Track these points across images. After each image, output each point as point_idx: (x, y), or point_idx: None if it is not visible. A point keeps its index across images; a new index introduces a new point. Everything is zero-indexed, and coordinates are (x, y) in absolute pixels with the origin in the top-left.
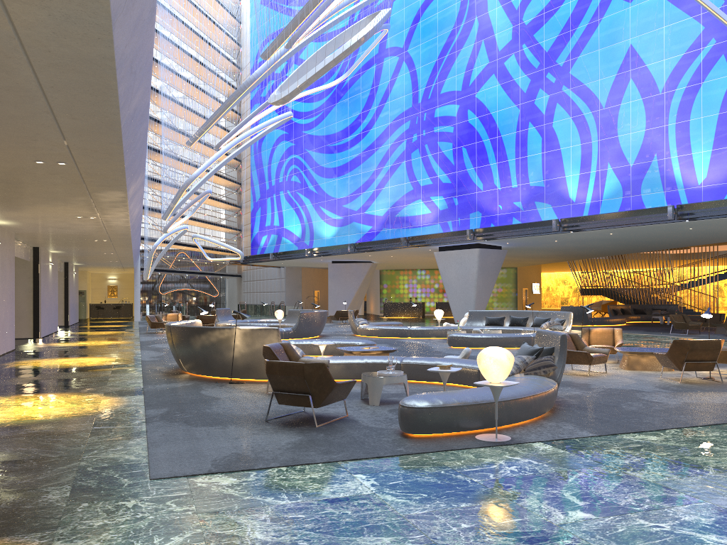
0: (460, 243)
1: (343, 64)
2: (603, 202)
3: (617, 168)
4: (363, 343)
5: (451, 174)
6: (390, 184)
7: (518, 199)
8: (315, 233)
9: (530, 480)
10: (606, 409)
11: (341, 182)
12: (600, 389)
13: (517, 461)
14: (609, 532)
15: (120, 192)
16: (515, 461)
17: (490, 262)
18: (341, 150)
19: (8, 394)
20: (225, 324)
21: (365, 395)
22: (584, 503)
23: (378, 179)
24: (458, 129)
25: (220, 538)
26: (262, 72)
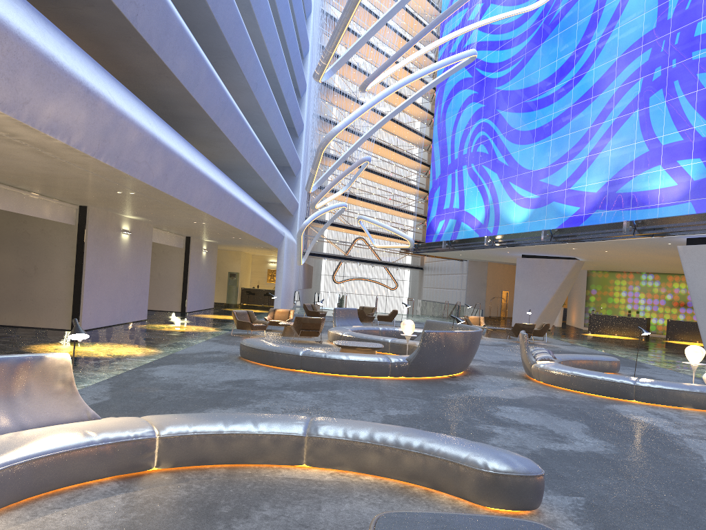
0: None
1: None
2: None
3: None
4: (501, 468)
5: None
6: (612, 146)
7: None
8: (501, 218)
9: None
10: None
11: (540, 148)
12: None
13: None
14: None
15: None
16: None
17: None
18: (543, 106)
19: None
20: (334, 333)
21: None
22: None
23: (593, 141)
24: None
25: None
26: None
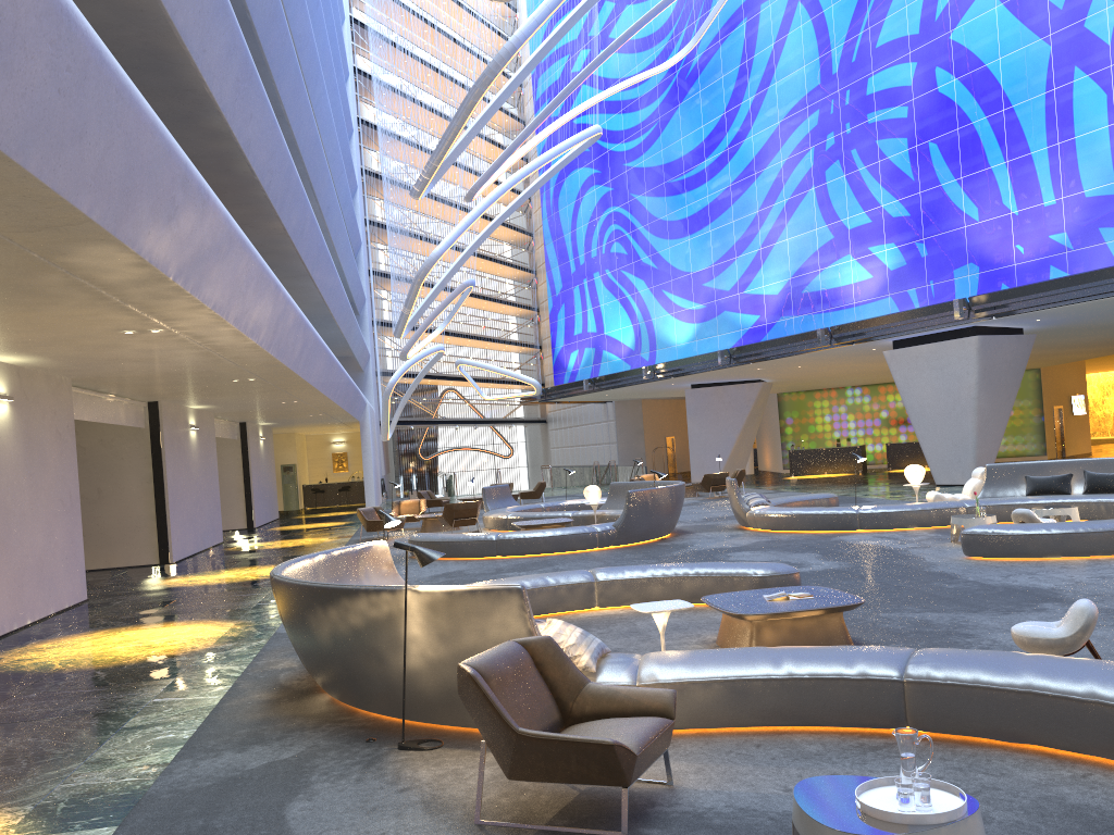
0: (938, 328)
1: (686, 33)
2: None
3: None
4: (766, 572)
5: (910, 199)
6: (789, 235)
7: (1060, 228)
8: (658, 339)
9: None
10: None
11: (698, 242)
12: None
13: None
14: None
15: (112, 248)
16: None
17: (1003, 360)
18: (693, 187)
19: None
20: (496, 517)
21: None
22: None
23: (764, 229)
24: (919, 109)
25: None
26: (527, 34)
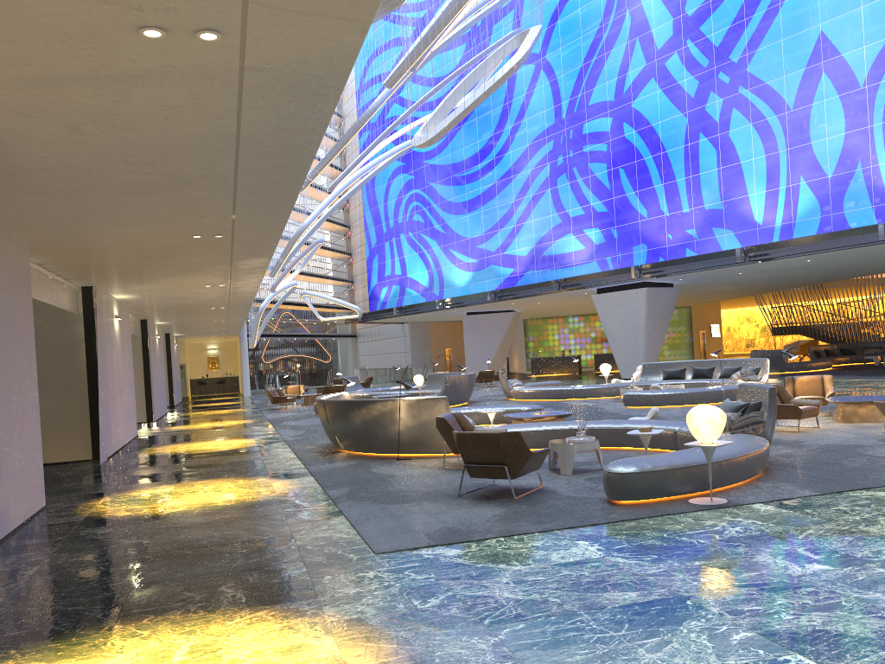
0: (623, 282)
1: None
2: (797, 223)
3: (812, 181)
4: (529, 408)
5: (607, 201)
6: (533, 218)
7: (691, 226)
8: (445, 281)
9: (759, 539)
10: (826, 467)
11: (474, 218)
12: (815, 446)
13: (740, 522)
14: (849, 580)
15: (264, 259)
16: (737, 522)
17: (661, 303)
18: (471, 181)
19: (170, 482)
20: (356, 395)
21: (553, 465)
22: (819, 557)
23: (518, 213)
24: (613, 146)
25: (473, 598)
26: (382, 101)
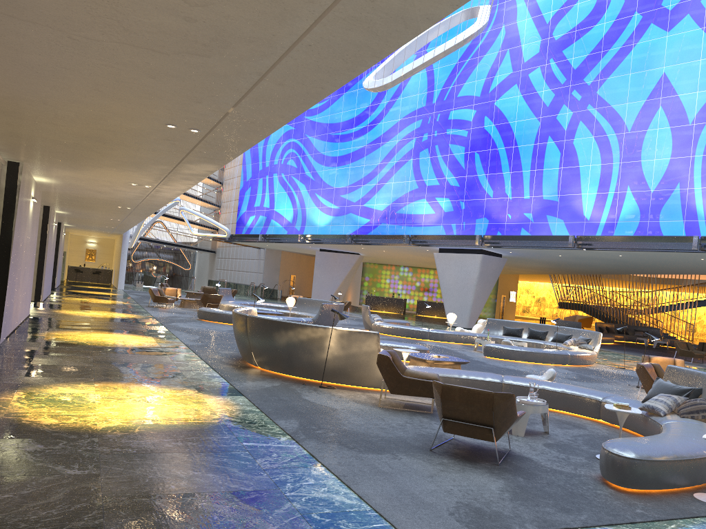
0: (464, 247)
1: None
2: (619, 224)
3: (637, 192)
4: (417, 348)
5: (461, 178)
6: (394, 180)
7: (529, 211)
8: (308, 220)
9: None
10: None
11: (341, 171)
12: None
13: None
14: None
15: (214, 166)
16: None
17: (491, 269)
18: (344, 140)
19: (88, 381)
20: (230, 305)
21: None
22: None
23: (381, 174)
24: (473, 134)
25: None
26: None
